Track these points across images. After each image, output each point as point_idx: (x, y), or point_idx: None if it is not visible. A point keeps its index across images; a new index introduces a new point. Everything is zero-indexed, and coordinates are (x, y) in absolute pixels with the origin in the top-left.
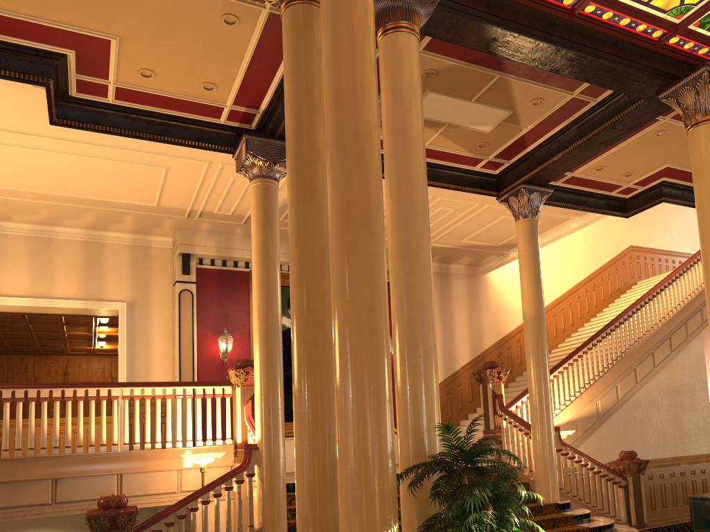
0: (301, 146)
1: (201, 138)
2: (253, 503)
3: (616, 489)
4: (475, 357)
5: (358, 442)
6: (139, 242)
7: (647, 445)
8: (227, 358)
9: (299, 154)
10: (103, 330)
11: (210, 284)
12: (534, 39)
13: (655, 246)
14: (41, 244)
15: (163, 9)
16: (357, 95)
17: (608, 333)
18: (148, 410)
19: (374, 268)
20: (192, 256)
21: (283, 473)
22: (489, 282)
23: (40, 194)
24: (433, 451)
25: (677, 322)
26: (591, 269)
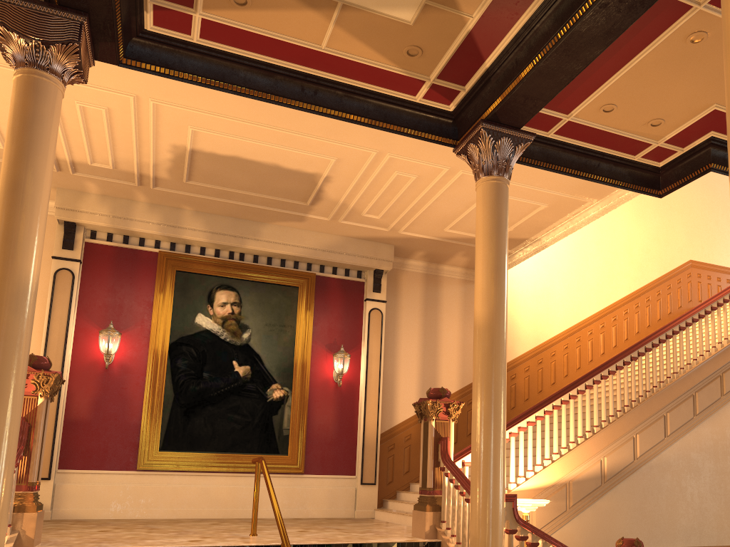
0: None
1: None
2: None
3: None
4: (465, 386)
5: None
6: None
7: (676, 526)
8: (115, 362)
9: None
10: None
11: (102, 264)
12: None
13: (724, 264)
14: None
15: None
16: None
17: (627, 362)
18: None
19: None
20: (79, 227)
21: None
22: None
23: None
24: None
25: None
26: (634, 286)
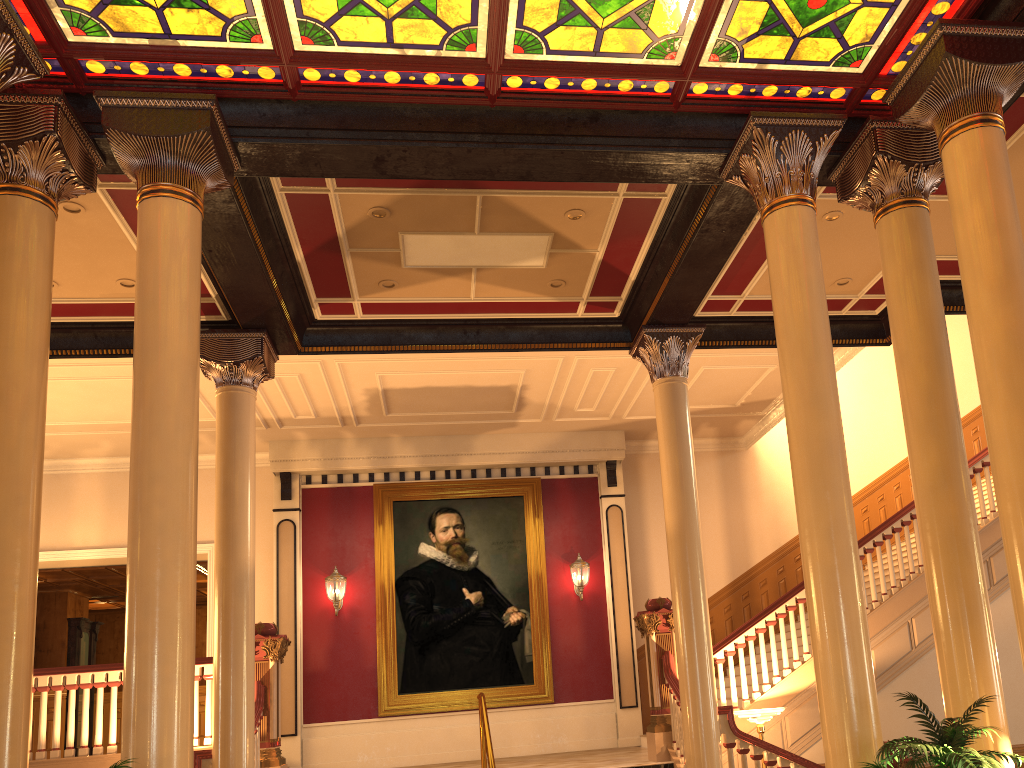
0: None
1: None
2: None
3: None
4: (737, 577)
5: None
6: None
7: None
8: (344, 607)
9: None
10: None
11: (320, 508)
12: (438, 146)
13: None
14: (117, 481)
15: None
16: None
17: (887, 536)
18: None
19: None
20: (294, 474)
21: None
22: (758, 459)
23: (82, 426)
24: None
25: None
26: None
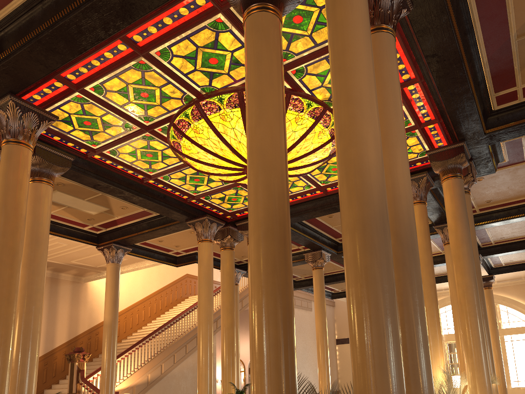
0: None
1: None
2: None
3: None
4: (71, 339)
5: None
6: None
7: None
8: None
9: None
10: None
11: None
12: (121, 189)
13: None
14: None
15: None
16: (13, 233)
17: (160, 332)
18: None
19: (10, 319)
20: None
21: None
22: (88, 288)
23: None
24: None
25: None
26: (160, 286)
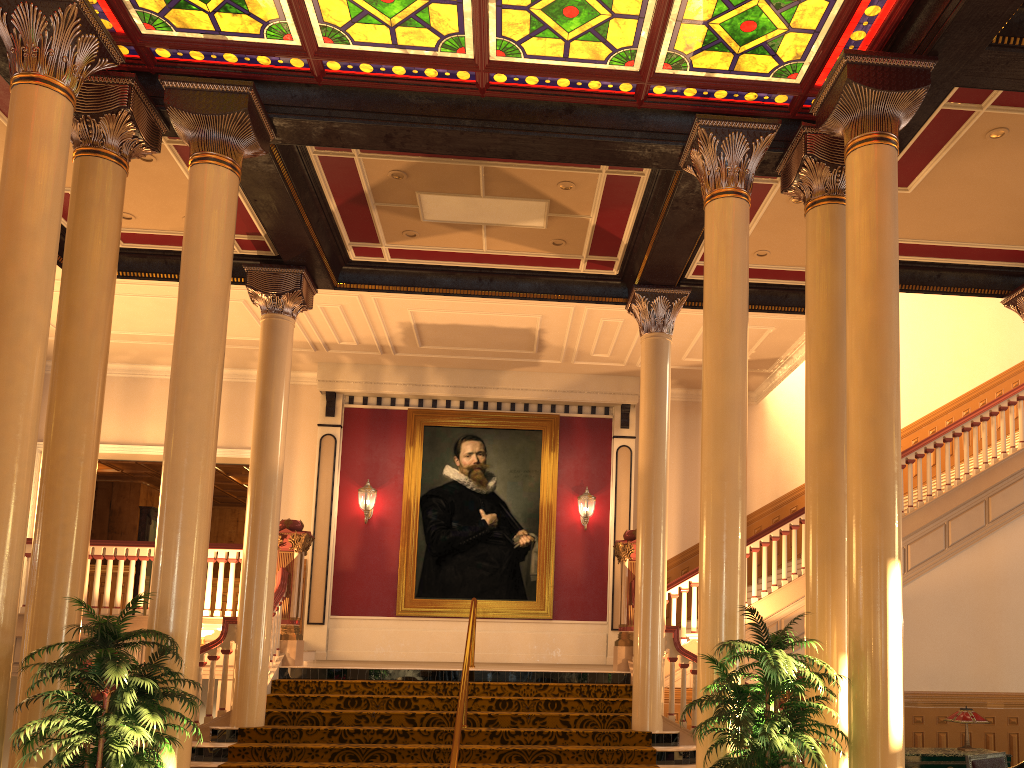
0: (60, 307)
1: None
2: (226, 683)
3: None
4: None
5: None
6: None
7: (918, 668)
8: (373, 516)
9: (58, 315)
10: None
11: (359, 427)
12: (436, 129)
13: None
14: None
15: None
16: (2, 267)
17: None
18: None
19: None
20: (339, 394)
21: (259, 653)
22: (767, 414)
23: (157, 337)
24: (168, 630)
25: (1004, 476)
26: (962, 388)
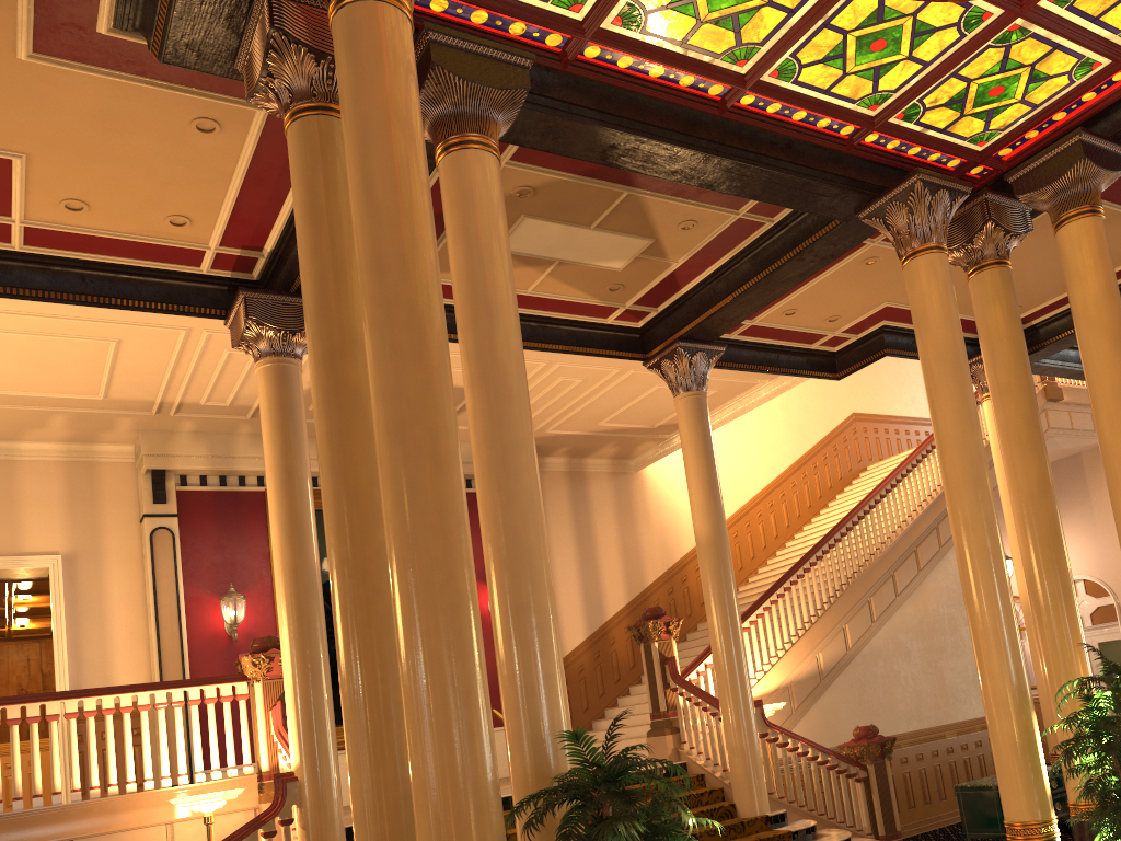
0: (330, 328)
1: (171, 297)
2: None
3: (852, 785)
4: (633, 597)
5: (441, 774)
6: (78, 456)
7: (896, 712)
8: (238, 632)
9: (326, 340)
10: (24, 600)
11: (202, 515)
12: (672, 145)
13: (889, 412)
14: None
15: (97, 113)
16: (406, 262)
17: (825, 551)
18: (110, 732)
19: (449, 514)
20: (169, 473)
21: (339, 813)
22: (646, 482)
23: None
24: (562, 767)
25: (925, 527)
26: (798, 452)
